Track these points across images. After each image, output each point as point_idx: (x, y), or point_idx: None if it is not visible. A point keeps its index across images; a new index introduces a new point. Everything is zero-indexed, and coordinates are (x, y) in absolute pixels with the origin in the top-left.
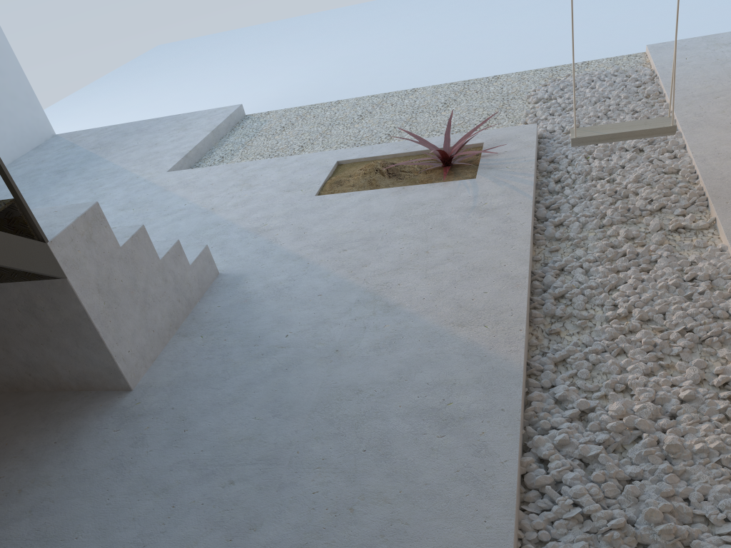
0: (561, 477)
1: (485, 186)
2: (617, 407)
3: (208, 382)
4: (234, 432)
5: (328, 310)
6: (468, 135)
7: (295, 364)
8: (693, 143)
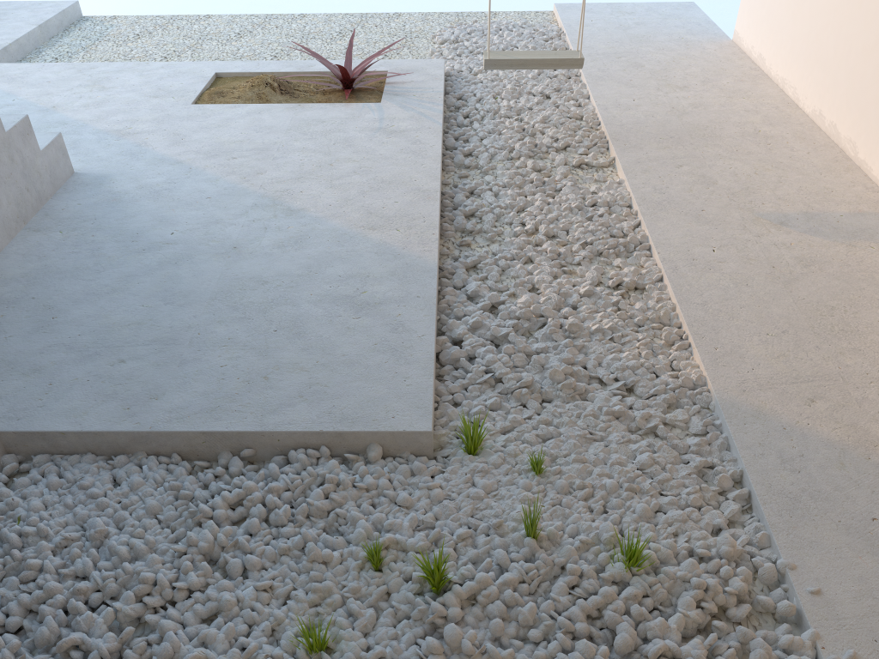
0: (474, 353)
1: (391, 110)
2: (526, 298)
3: (77, 274)
4: (118, 318)
5: (220, 211)
6: (372, 58)
7: (186, 259)
8: (596, 93)
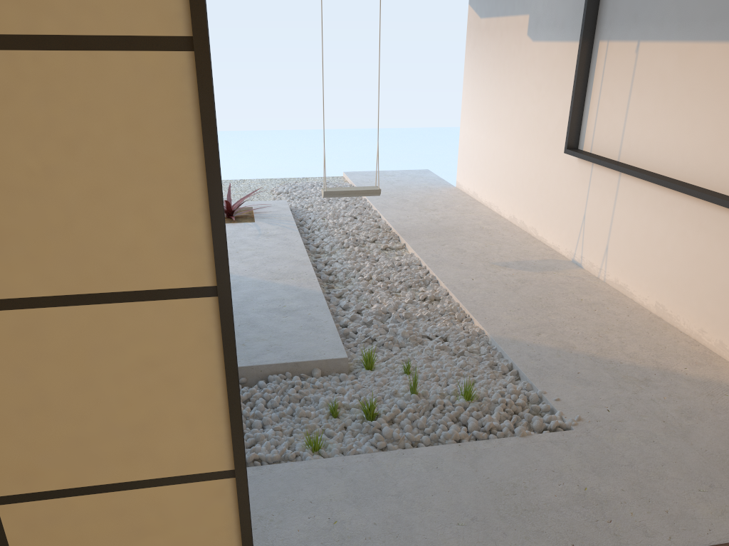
0: (356, 330)
1: (263, 225)
2: (376, 305)
3: None
4: None
5: None
6: (244, 198)
7: None
8: (385, 214)
